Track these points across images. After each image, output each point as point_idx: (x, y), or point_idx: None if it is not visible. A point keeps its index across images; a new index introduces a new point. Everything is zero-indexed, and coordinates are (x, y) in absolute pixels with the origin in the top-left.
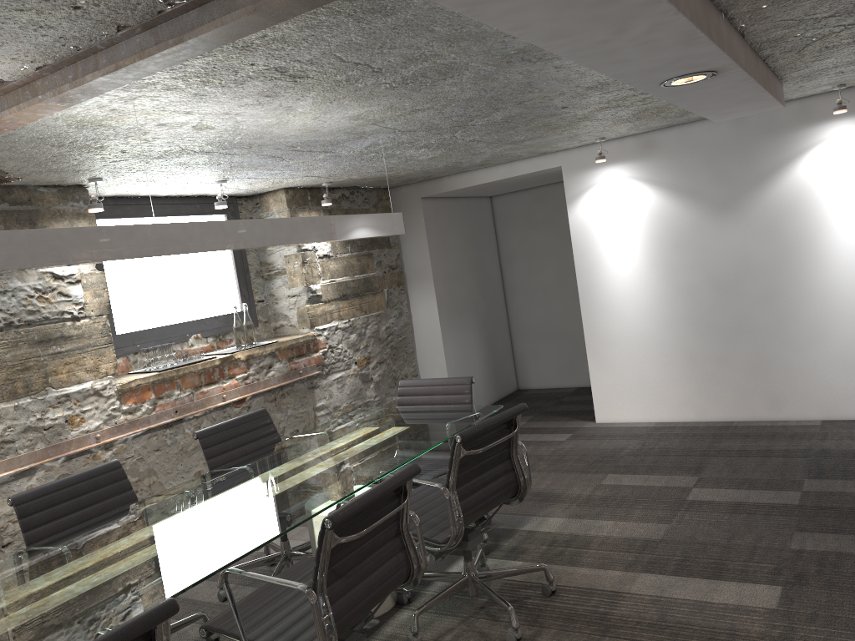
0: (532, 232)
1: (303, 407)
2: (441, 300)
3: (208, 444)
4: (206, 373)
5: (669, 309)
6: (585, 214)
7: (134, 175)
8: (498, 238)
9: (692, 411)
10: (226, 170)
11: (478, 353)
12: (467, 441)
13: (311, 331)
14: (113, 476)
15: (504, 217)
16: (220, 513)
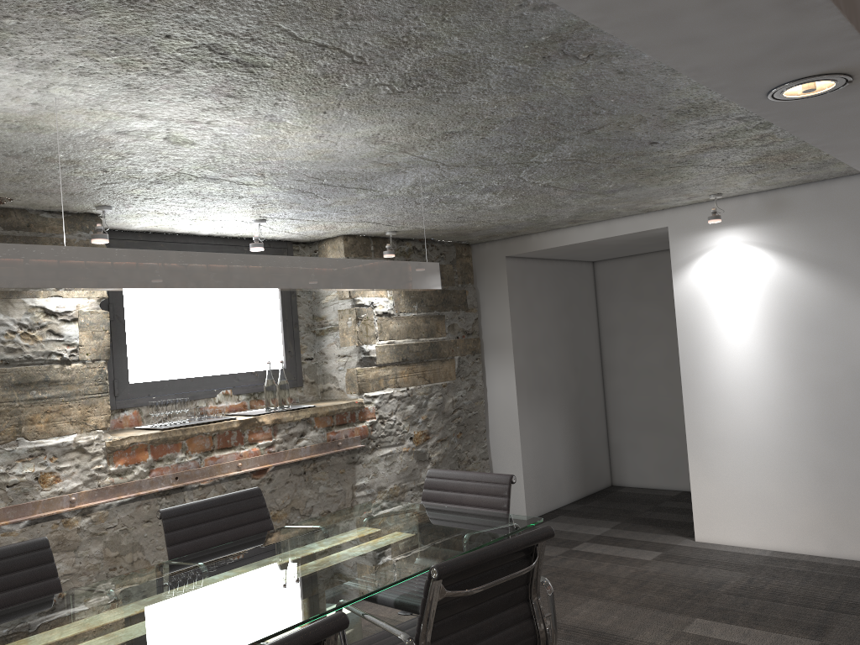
0: (638, 304)
1: (339, 485)
2: (521, 374)
3: (172, 527)
4: (221, 436)
5: (795, 408)
6: (694, 284)
7: (146, 205)
8: (598, 308)
9: (822, 542)
10: (256, 206)
11: (564, 439)
12: (454, 575)
13: (358, 398)
14: (34, 557)
15: (607, 285)
16: (101, 638)
